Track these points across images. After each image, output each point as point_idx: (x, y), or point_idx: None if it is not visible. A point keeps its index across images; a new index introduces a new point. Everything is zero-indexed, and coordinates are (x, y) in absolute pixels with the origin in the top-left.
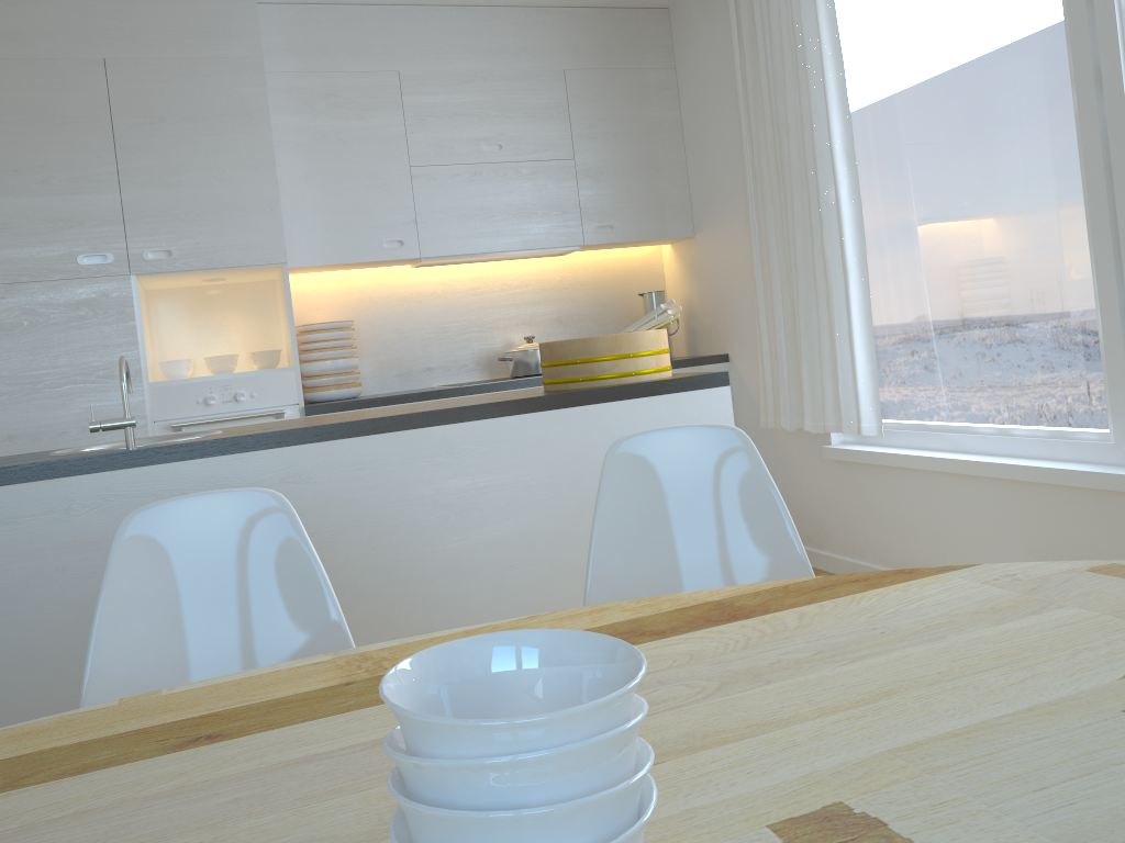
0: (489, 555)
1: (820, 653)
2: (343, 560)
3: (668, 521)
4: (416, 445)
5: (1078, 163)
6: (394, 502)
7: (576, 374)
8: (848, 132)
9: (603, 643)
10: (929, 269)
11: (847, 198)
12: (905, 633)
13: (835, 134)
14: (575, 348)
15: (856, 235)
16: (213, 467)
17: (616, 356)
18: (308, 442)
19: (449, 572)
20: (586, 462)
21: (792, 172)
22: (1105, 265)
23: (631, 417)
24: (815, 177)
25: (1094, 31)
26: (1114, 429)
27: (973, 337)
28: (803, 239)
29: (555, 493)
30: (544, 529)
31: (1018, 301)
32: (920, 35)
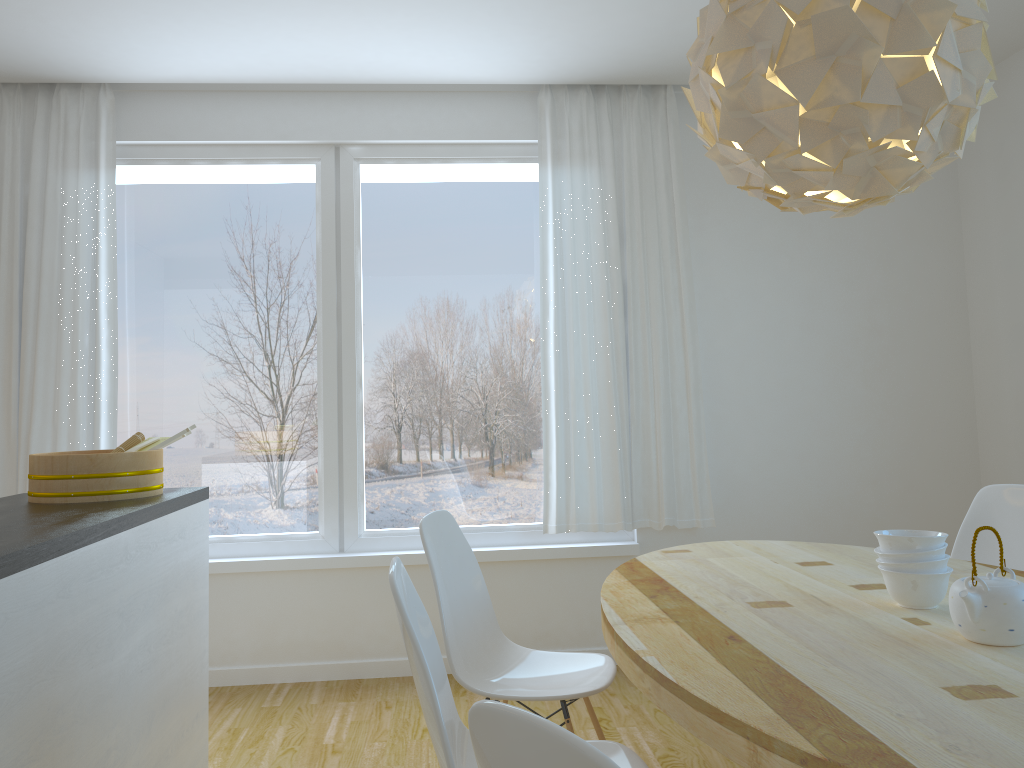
0: (135, 662)
1: (721, 577)
2: (79, 683)
3: (443, 573)
4: (115, 551)
5: (313, 360)
6: (103, 613)
7: (123, 486)
8: (112, 294)
9: (884, 532)
10: (168, 415)
11: (106, 347)
12: (711, 570)
13: (103, 293)
14: (125, 461)
15: (109, 380)
16: (25, 581)
17: (155, 470)
18: (72, 550)
19: (120, 684)
20: (169, 565)
21: (42, 314)
22: (331, 426)
23: (183, 524)
24: (72, 323)
25: (336, 286)
26: (326, 530)
27: (207, 469)
28: (45, 375)
29: (159, 595)
30: (154, 631)
31: (254, 445)
32: (187, 241)
